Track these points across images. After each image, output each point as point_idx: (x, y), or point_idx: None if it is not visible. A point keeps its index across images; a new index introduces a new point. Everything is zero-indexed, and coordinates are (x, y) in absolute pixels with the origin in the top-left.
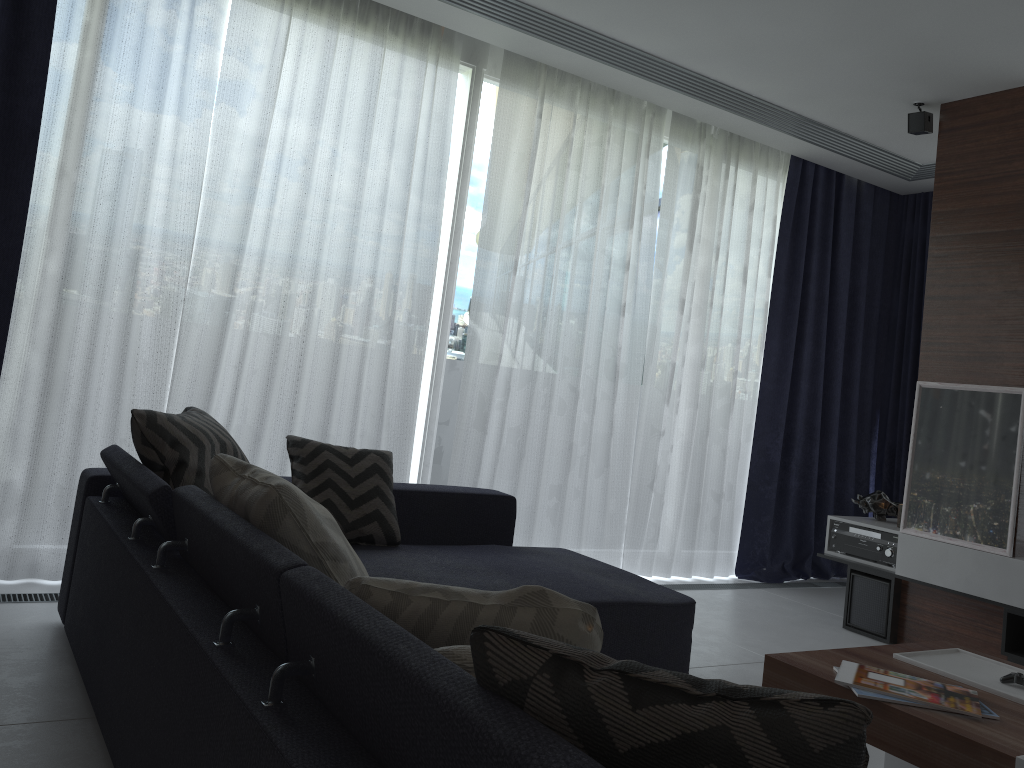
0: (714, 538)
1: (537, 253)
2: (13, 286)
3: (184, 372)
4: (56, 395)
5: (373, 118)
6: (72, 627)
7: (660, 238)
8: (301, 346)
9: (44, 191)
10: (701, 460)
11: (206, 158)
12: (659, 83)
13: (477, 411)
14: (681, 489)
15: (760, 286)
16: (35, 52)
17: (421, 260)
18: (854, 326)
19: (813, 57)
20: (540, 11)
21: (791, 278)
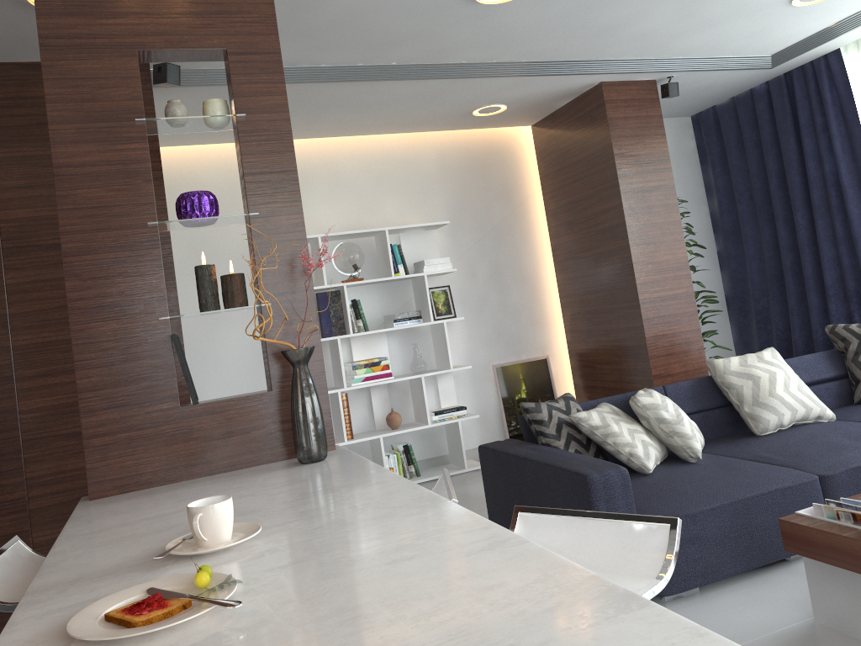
0: None
1: None
2: None
3: None
4: None
5: None
6: None
7: None
8: None
9: None
10: None
11: None
12: None
13: None
14: None
15: None
16: (855, 136)
17: None
18: None
19: None
20: None
21: None
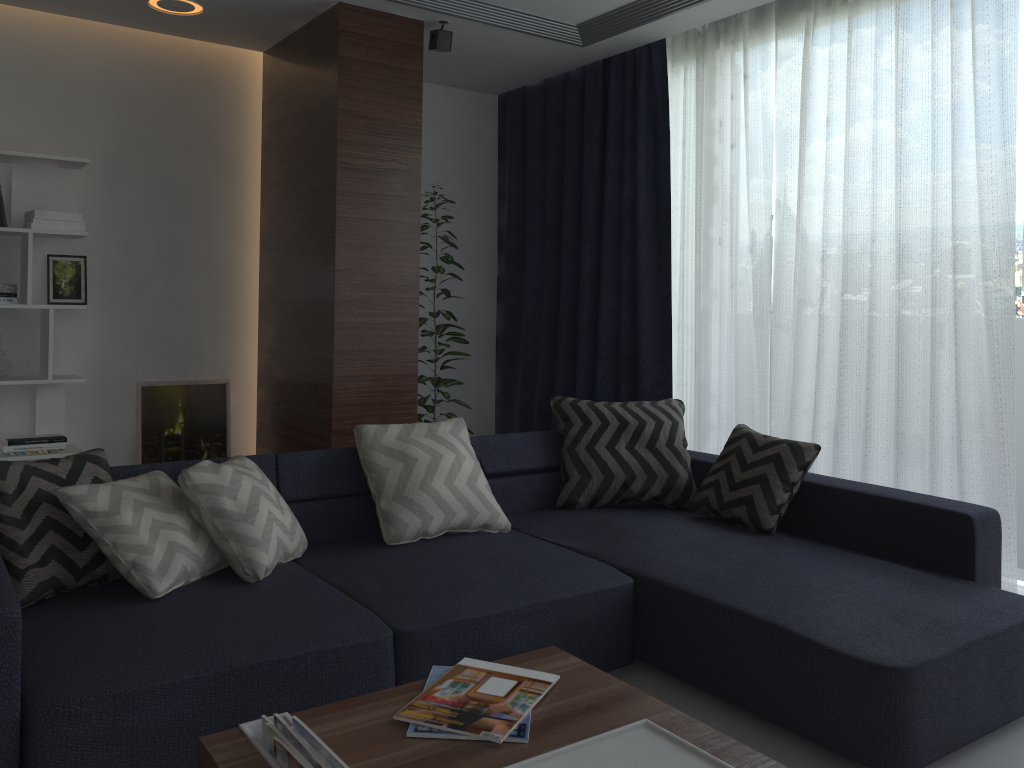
0: None
1: None
2: (670, 320)
3: (780, 374)
4: (707, 395)
5: (902, 85)
6: None
7: None
8: (867, 342)
9: (686, 250)
10: None
11: (772, 188)
12: None
13: None
14: None
15: None
16: (662, 158)
17: (997, 221)
18: None
19: None
20: None
21: None
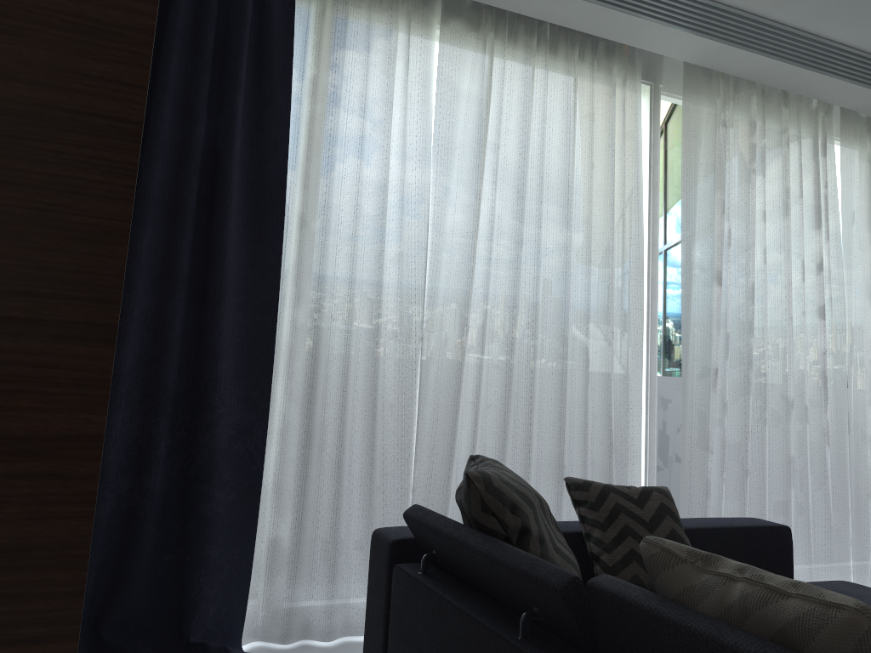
0: None
1: (733, 262)
2: (273, 339)
3: (426, 412)
4: (315, 446)
5: (574, 141)
6: None
7: (845, 236)
8: (530, 376)
9: (291, 242)
10: None
11: (429, 195)
12: (844, 78)
13: (698, 430)
14: None
15: None
16: (278, 107)
17: (628, 279)
18: None
19: None
20: (747, 14)
21: None
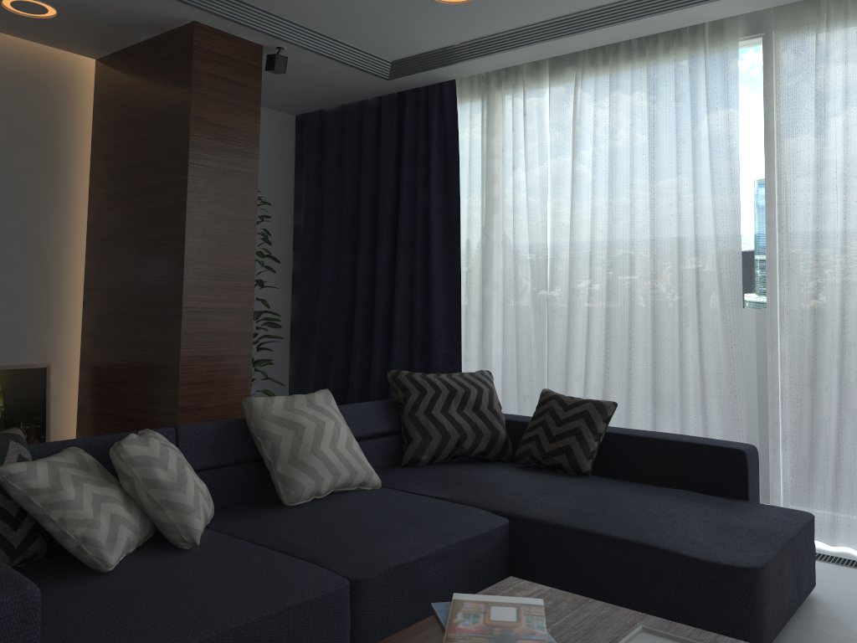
0: None
1: None
2: (460, 307)
3: (556, 349)
4: (491, 368)
5: (654, 127)
6: None
7: None
8: (628, 322)
9: (472, 249)
10: None
11: (547, 202)
12: None
13: (807, 369)
14: None
15: None
16: (453, 175)
17: (727, 231)
18: None
19: None
20: None
21: None
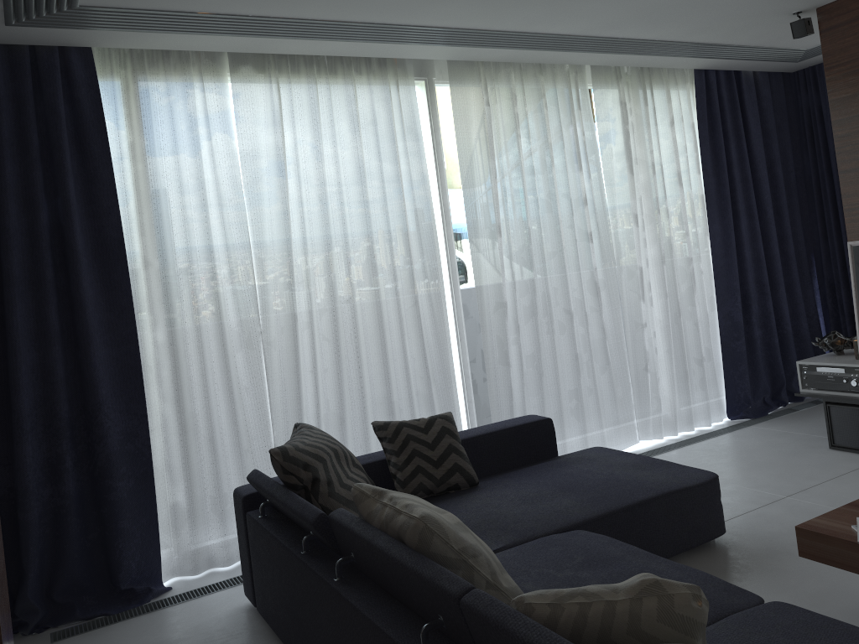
0: (705, 395)
1: (512, 213)
2: (139, 361)
3: (275, 386)
4: (190, 431)
5: (361, 148)
6: (267, 612)
7: (605, 170)
8: (355, 341)
9: (139, 282)
10: (680, 337)
11: (247, 219)
12: (577, 51)
13: (498, 351)
14: (670, 364)
15: (693, 183)
16: (103, 181)
17: (426, 246)
18: (777, 192)
19: (703, 5)
20: (473, 30)
21: (717, 169)
